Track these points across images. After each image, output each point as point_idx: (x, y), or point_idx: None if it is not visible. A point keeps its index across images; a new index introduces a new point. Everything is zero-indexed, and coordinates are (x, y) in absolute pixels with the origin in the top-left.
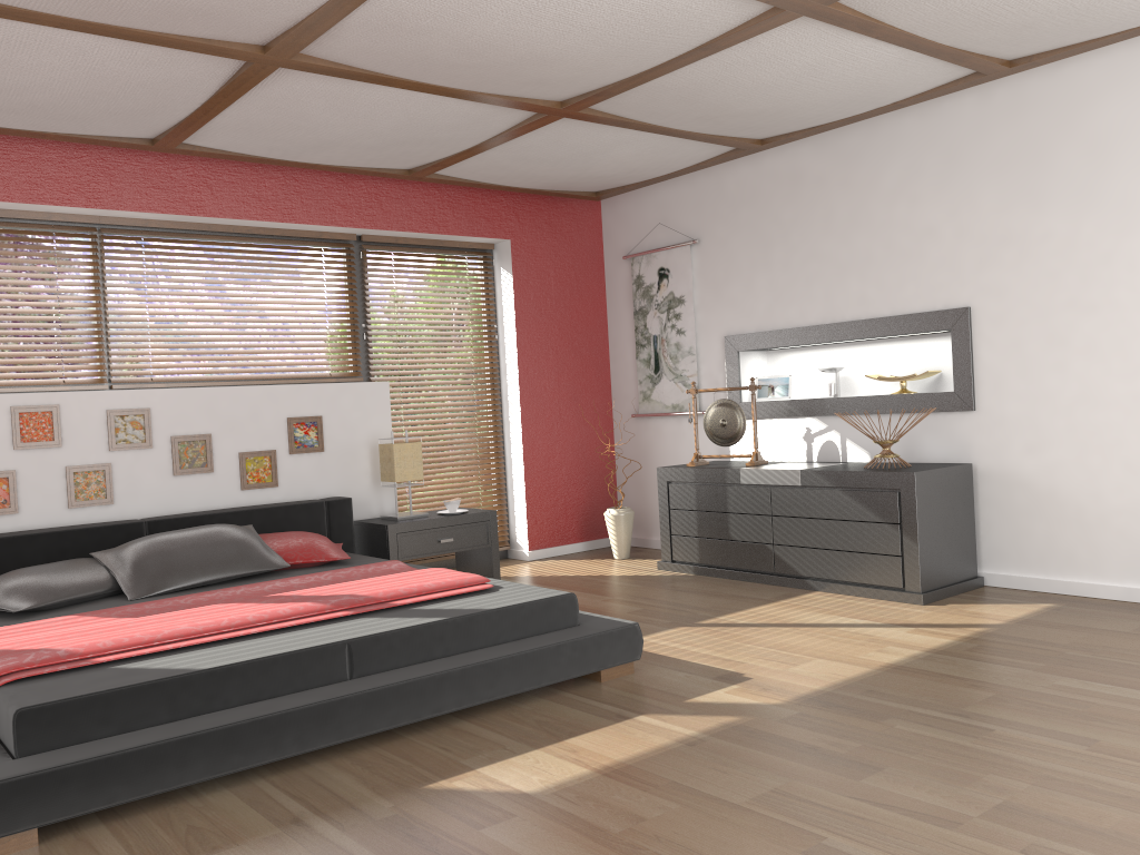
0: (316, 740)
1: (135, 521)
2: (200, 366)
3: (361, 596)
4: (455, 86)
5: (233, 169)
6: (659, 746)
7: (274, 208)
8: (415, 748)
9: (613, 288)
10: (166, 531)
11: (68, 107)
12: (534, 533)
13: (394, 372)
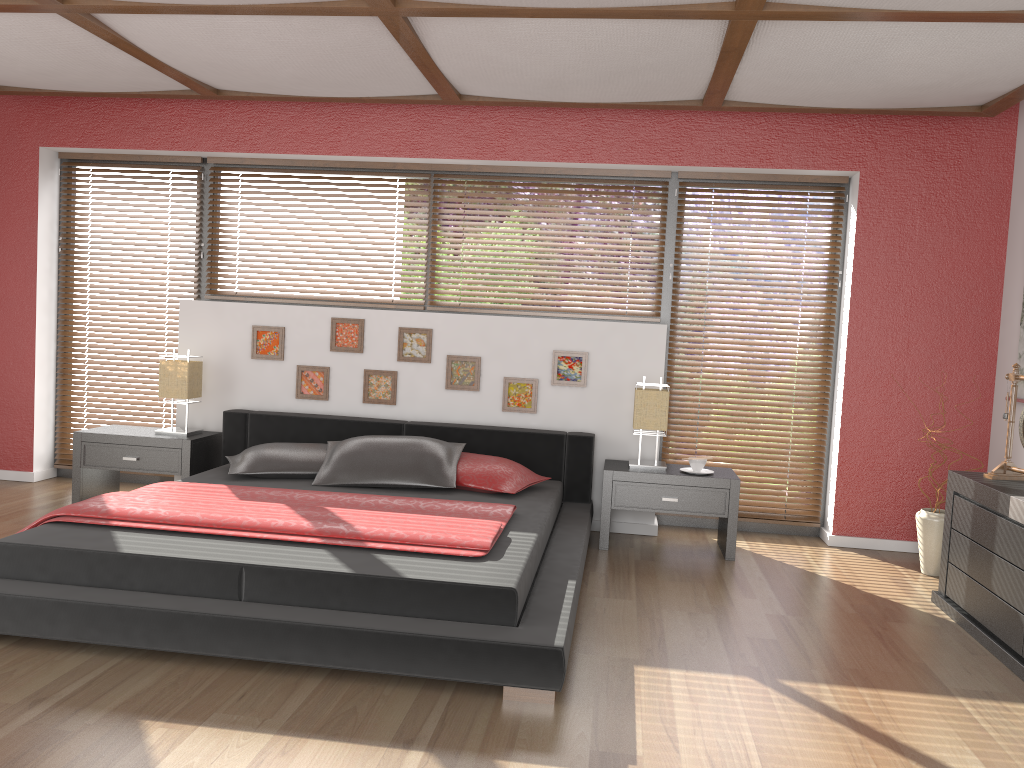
0: (162, 643)
1: (395, 422)
2: (501, 296)
3: (353, 529)
4: (576, 5)
5: (537, 115)
6: None
7: (573, 149)
8: (234, 685)
9: (1014, 231)
10: (417, 435)
11: (321, 76)
12: (844, 517)
13: (699, 315)
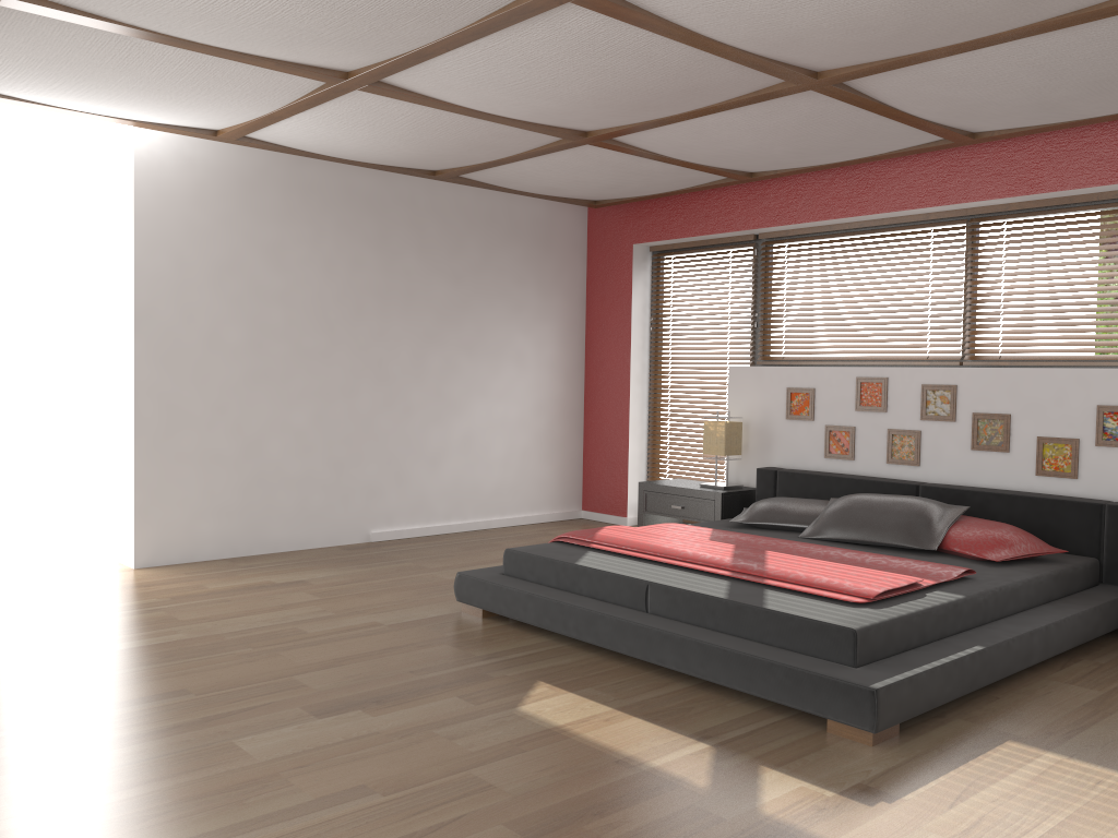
0: (585, 635)
1: (910, 483)
2: (1046, 345)
3: (762, 567)
4: (983, 34)
5: (1079, 135)
6: (615, 749)
7: None
8: (620, 675)
9: None
10: (933, 498)
11: (810, 147)
12: None
13: None
